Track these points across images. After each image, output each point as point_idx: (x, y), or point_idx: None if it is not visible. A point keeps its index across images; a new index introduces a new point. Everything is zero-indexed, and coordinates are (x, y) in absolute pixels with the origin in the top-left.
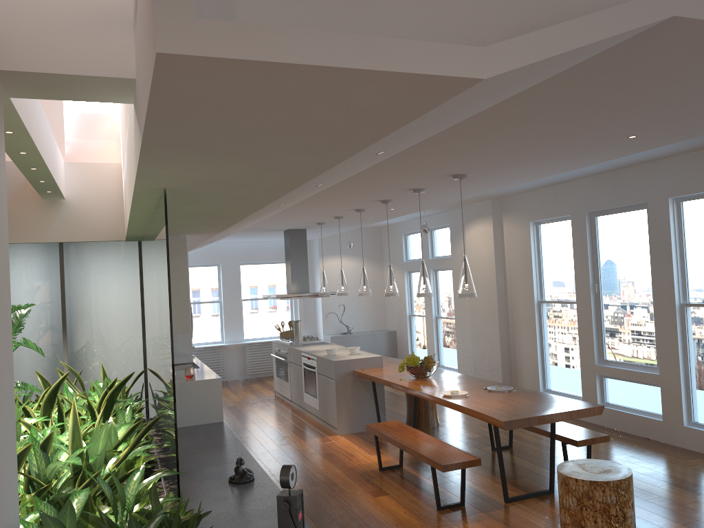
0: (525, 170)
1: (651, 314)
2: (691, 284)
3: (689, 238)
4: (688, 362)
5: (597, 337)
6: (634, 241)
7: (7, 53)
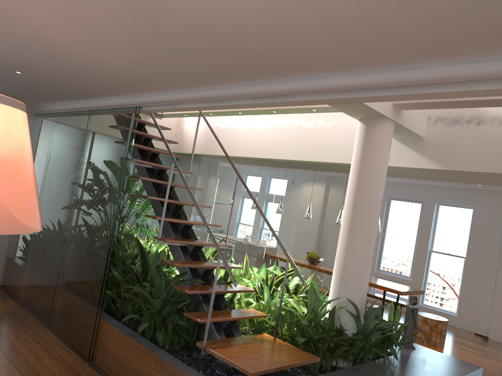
0: (410, 179)
1: (411, 252)
2: (436, 243)
3: (439, 222)
4: (427, 277)
5: (378, 257)
6: (410, 217)
7: (406, 120)
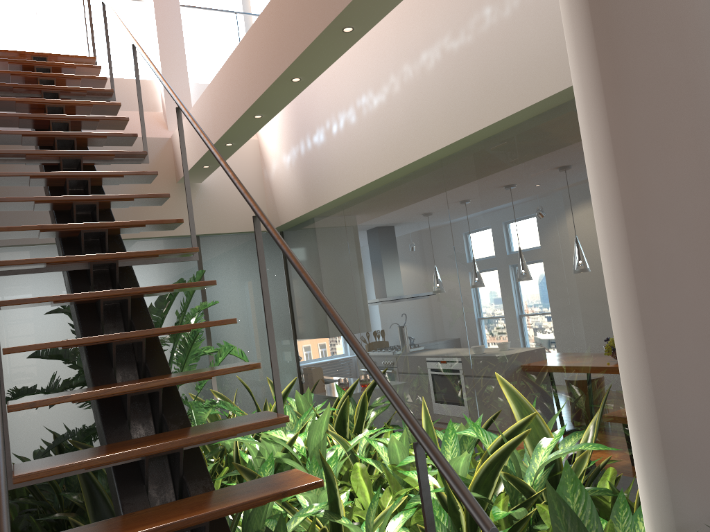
0: None
1: None
2: None
3: None
4: None
5: None
6: None
7: None
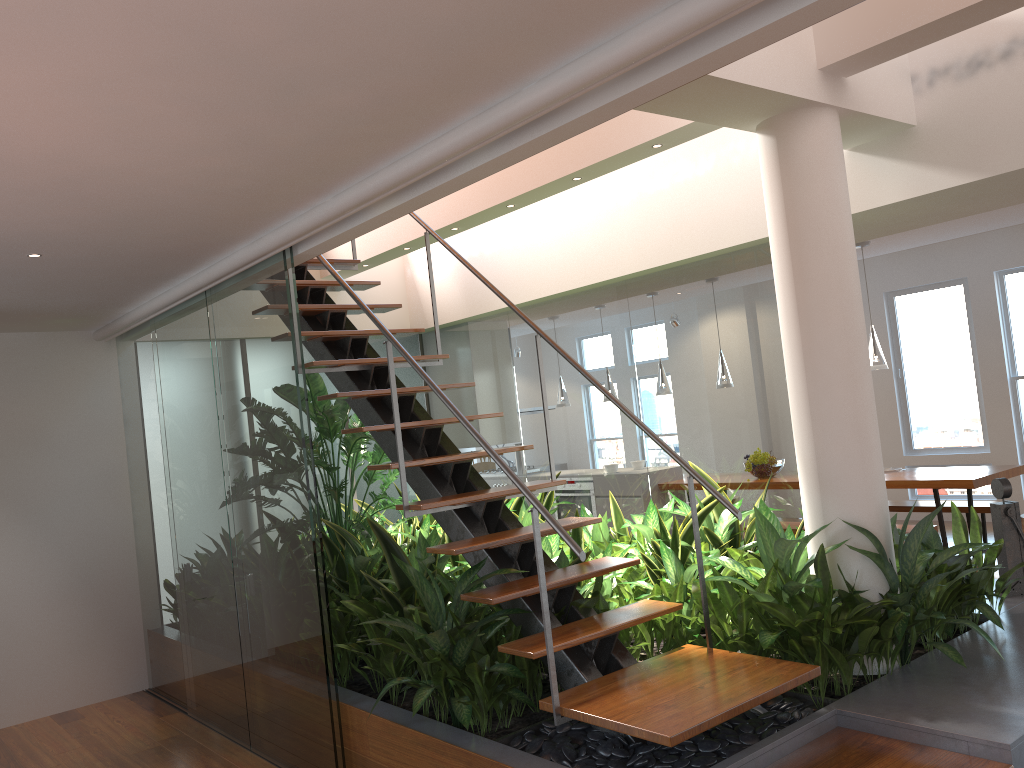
0: (920, 238)
1: (972, 393)
2: (1020, 357)
3: (1014, 311)
4: (1022, 435)
5: (903, 426)
6: (946, 319)
7: (861, 97)
